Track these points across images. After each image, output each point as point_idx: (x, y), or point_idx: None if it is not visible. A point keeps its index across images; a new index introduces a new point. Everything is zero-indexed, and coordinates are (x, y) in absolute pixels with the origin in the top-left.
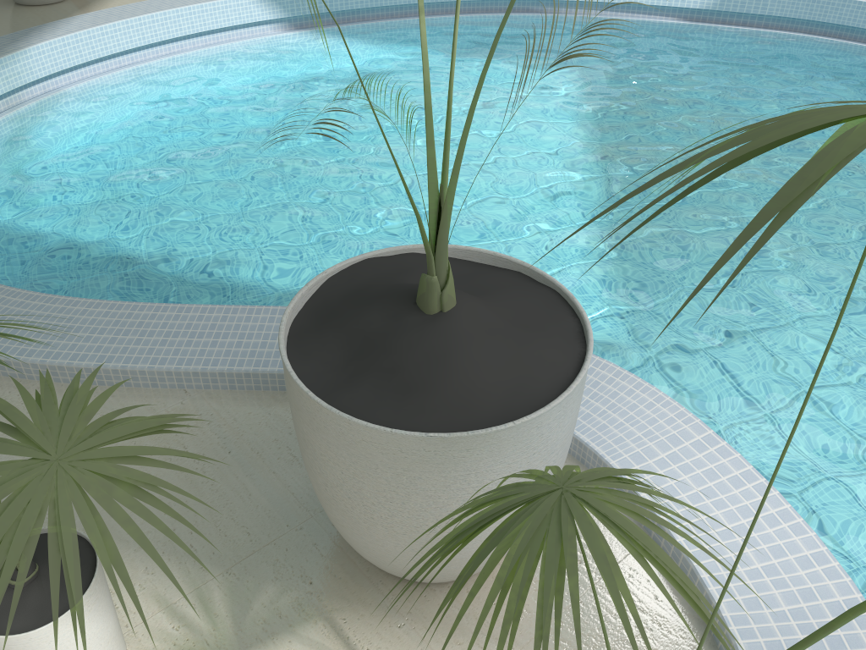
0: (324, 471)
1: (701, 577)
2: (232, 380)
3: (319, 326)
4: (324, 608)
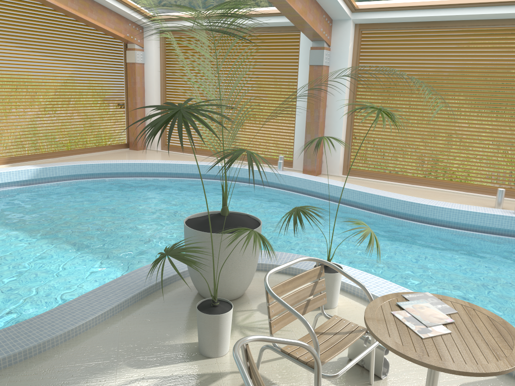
0: (233, 258)
1: (275, 264)
2: (128, 302)
3: (207, 229)
4: (233, 311)
